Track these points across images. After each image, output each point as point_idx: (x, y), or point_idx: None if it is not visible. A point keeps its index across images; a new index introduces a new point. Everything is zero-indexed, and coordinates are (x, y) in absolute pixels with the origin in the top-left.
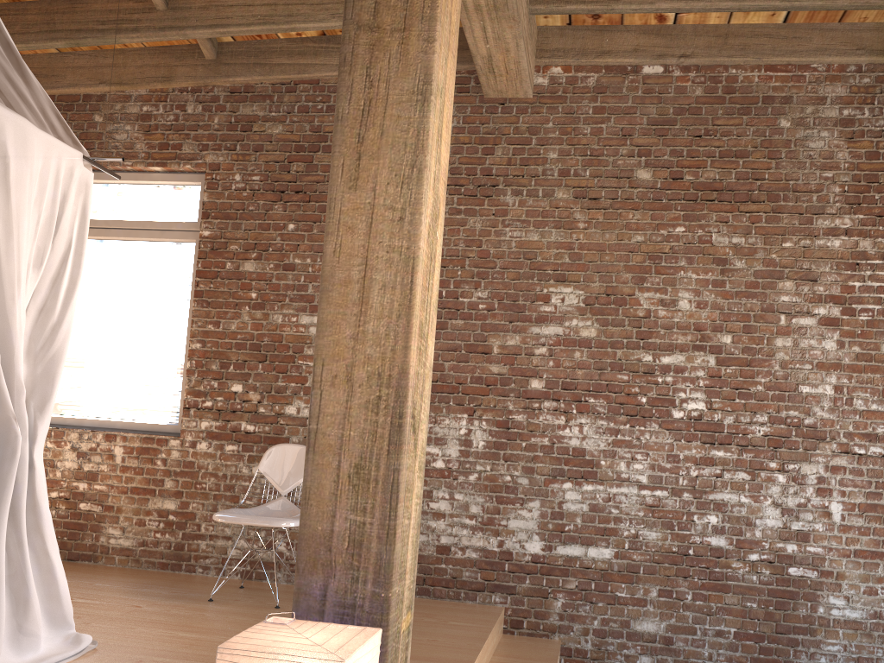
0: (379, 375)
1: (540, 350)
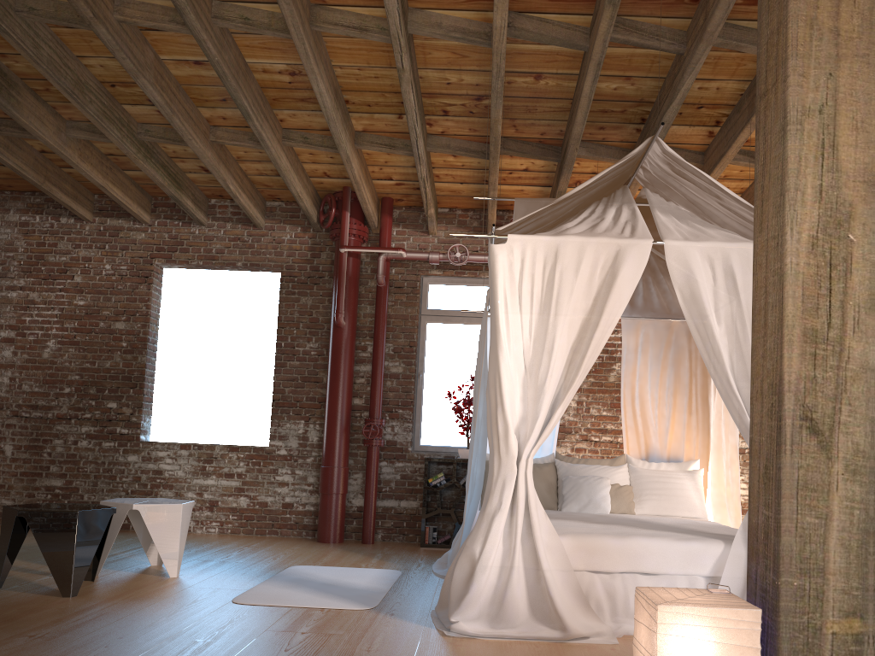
0: (771, 385)
1: None
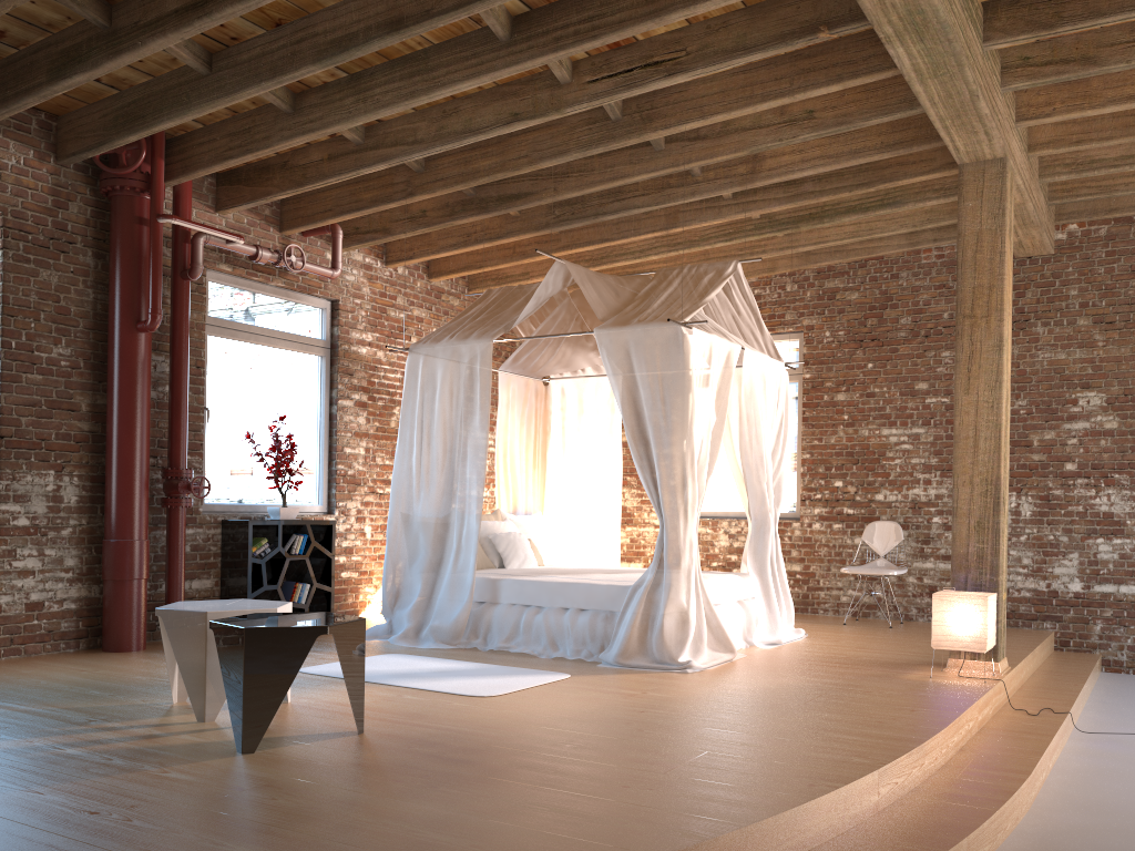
0: (985, 480)
1: (1072, 440)
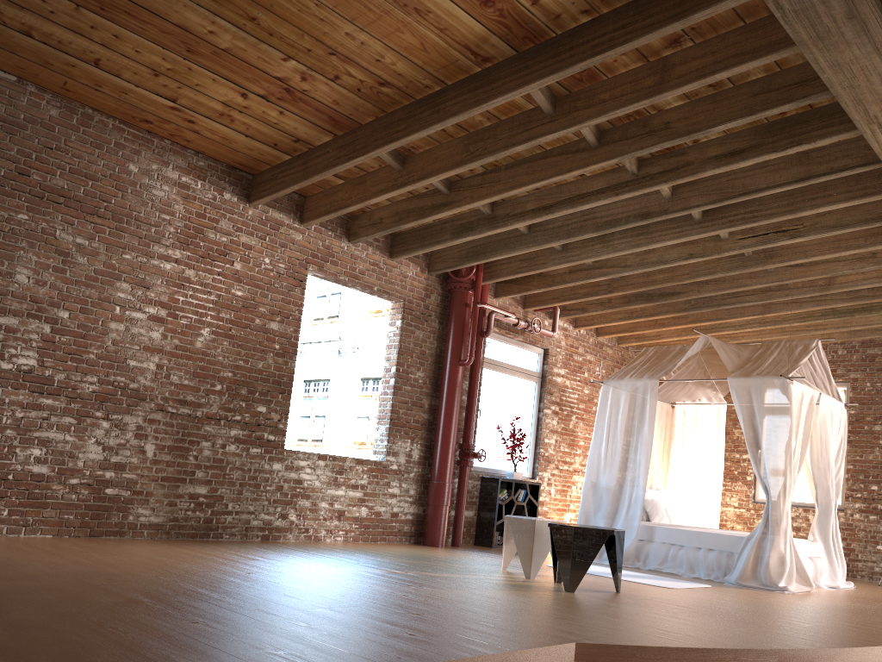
0: None
1: None
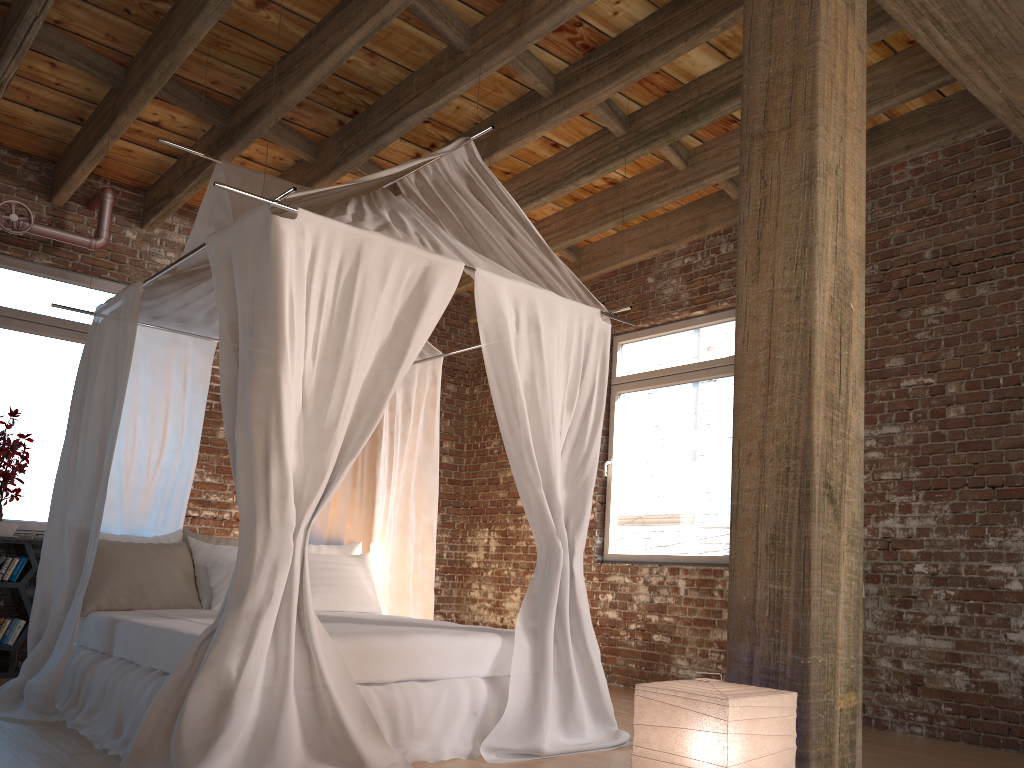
0: (786, 448)
1: None
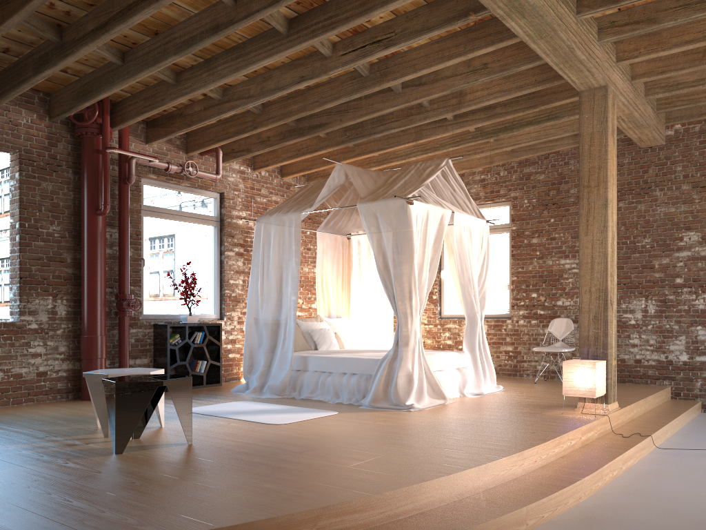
0: (598, 289)
1: (679, 264)
